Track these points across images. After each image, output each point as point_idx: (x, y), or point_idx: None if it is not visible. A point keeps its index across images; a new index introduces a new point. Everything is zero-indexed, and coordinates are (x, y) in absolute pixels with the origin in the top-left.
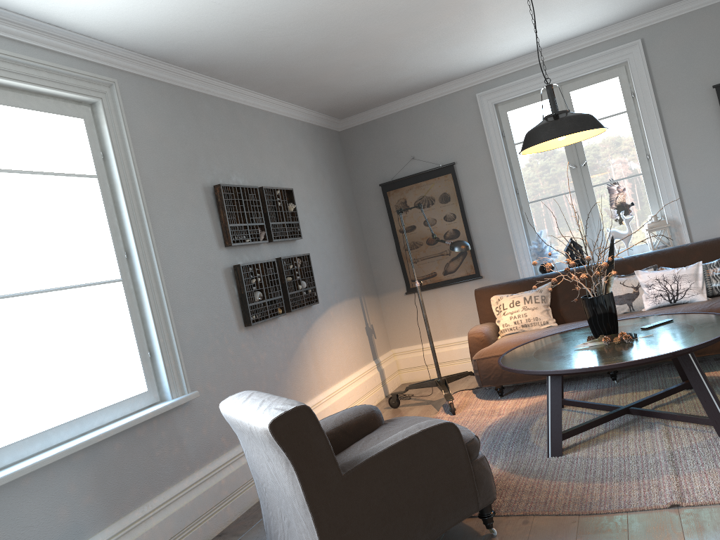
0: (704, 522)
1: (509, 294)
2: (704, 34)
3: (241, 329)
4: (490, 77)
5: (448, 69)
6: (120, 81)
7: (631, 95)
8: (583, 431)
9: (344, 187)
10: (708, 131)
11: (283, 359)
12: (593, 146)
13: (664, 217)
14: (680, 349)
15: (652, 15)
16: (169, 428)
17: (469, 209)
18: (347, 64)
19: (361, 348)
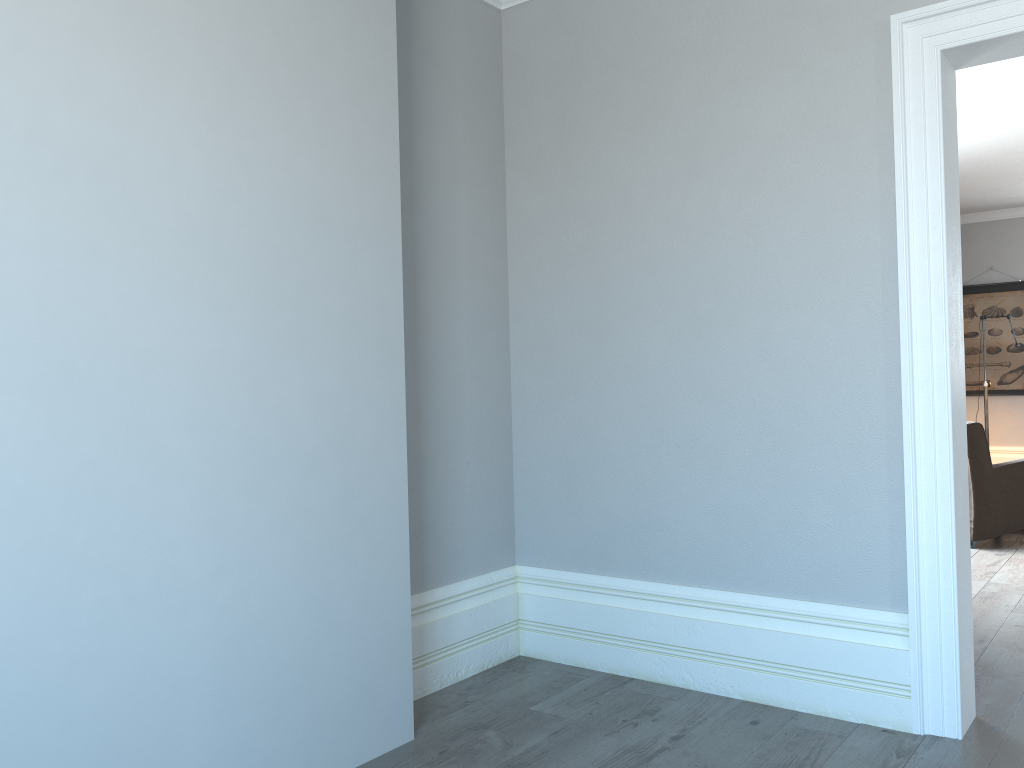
0: None
1: None
2: None
3: None
4: None
5: None
6: None
7: None
8: None
9: None
10: None
11: None
12: None
13: None
14: None
15: None
16: None
17: None
18: (972, 185)
19: None
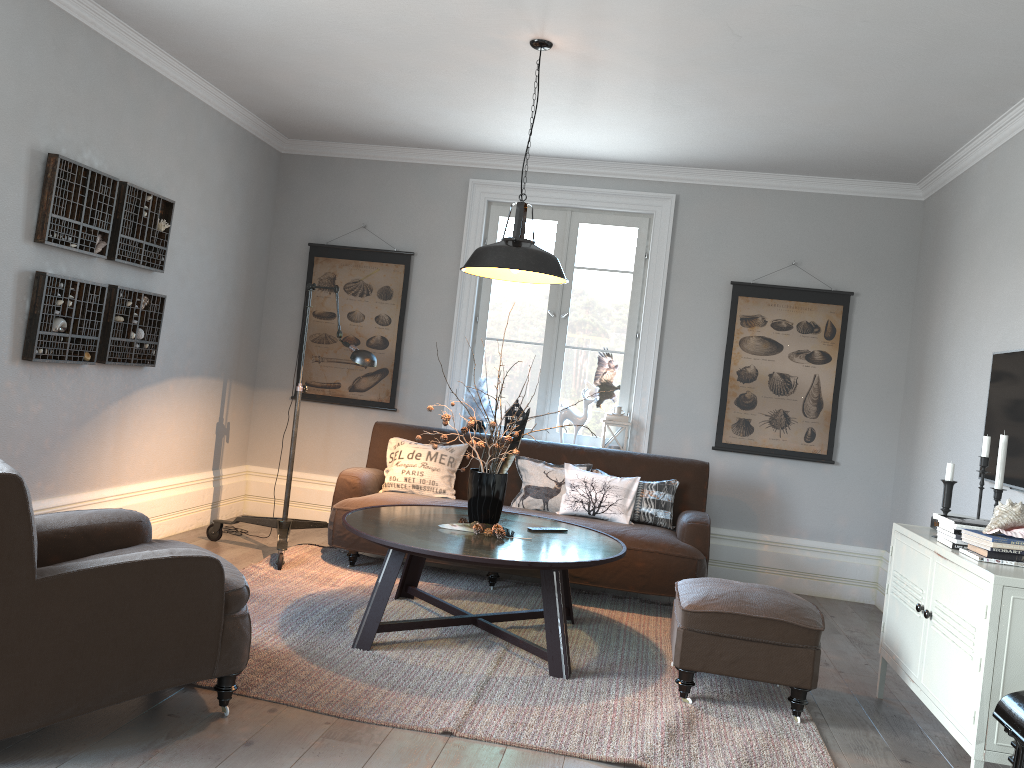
0: (465, 757)
1: (414, 442)
2: (743, 219)
3: (14, 361)
4: (494, 166)
5: (442, 134)
6: None
7: (644, 255)
8: (410, 629)
9: (259, 228)
10: (709, 332)
11: (67, 423)
12: (583, 299)
13: (630, 413)
14: (541, 561)
15: (697, 173)
16: None
17: (411, 318)
18: (306, 71)
19: (199, 448)
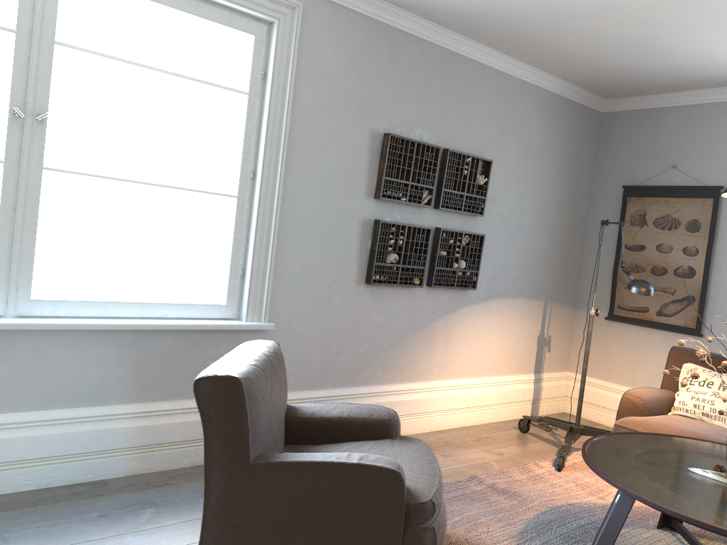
0: None
1: (708, 370)
2: None
3: (359, 284)
4: None
5: None
6: (310, 5)
7: None
8: None
9: (579, 176)
10: None
11: (402, 330)
12: None
13: None
14: None
15: None
16: (232, 346)
17: (719, 249)
18: (592, 33)
19: (520, 355)
